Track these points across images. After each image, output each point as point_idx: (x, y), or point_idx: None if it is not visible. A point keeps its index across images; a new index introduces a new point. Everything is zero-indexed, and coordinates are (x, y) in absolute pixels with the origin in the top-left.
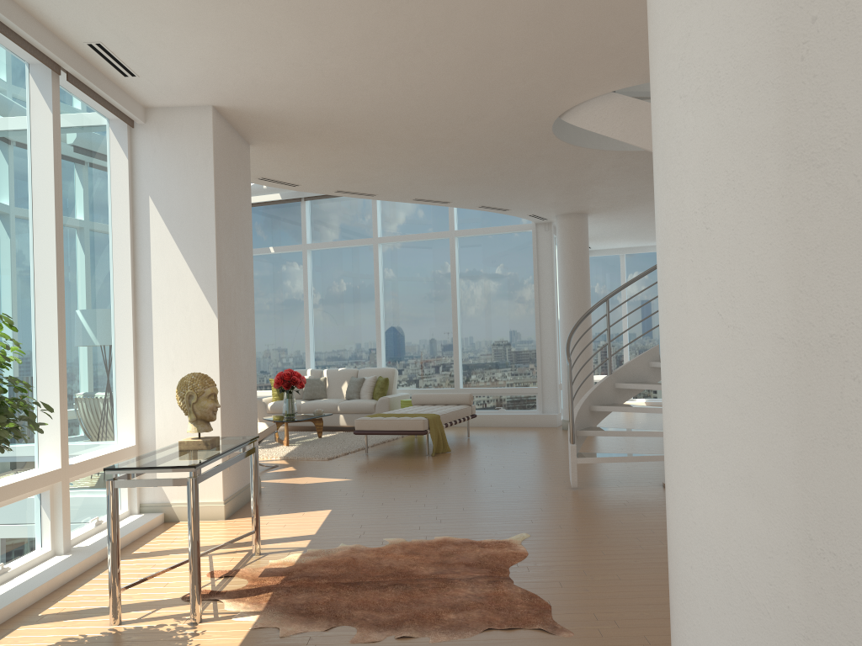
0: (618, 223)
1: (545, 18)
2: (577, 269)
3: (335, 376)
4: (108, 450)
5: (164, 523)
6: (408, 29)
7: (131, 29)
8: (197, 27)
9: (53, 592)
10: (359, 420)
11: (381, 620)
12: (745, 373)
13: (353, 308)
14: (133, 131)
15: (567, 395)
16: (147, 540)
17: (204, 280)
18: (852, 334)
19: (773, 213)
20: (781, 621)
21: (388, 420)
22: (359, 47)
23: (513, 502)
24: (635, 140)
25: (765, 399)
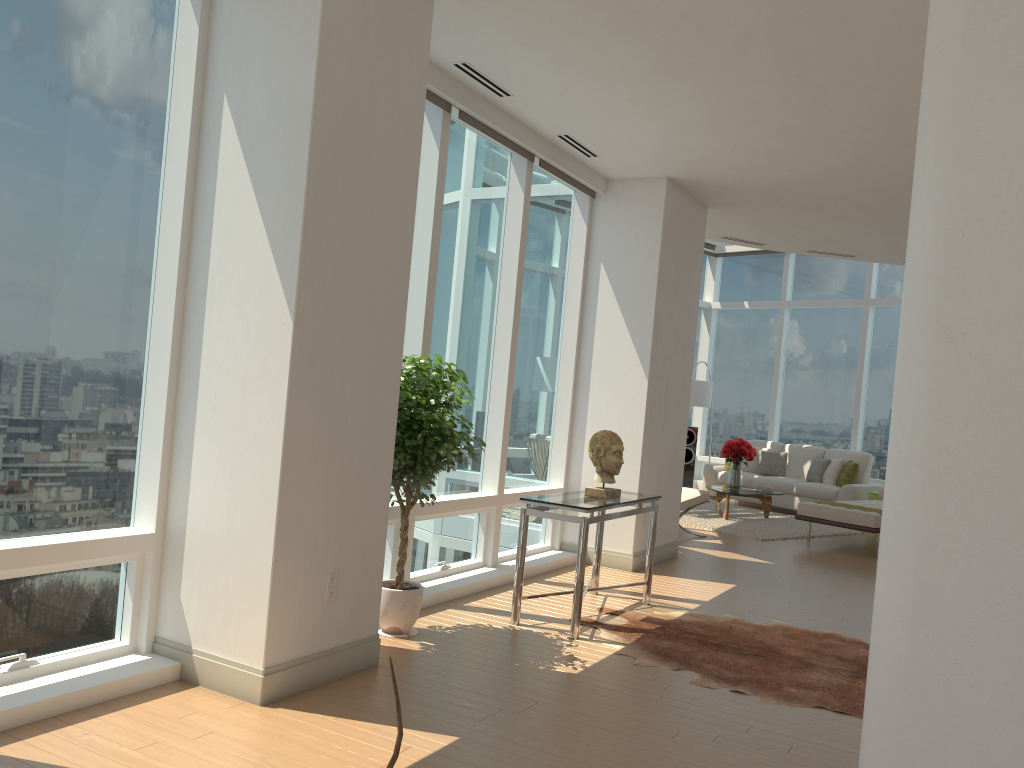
0: None
1: None
2: None
3: (797, 453)
4: (538, 488)
5: None
6: (850, 112)
7: (591, 124)
8: (646, 120)
9: (477, 592)
10: (802, 505)
11: (725, 676)
12: (901, 487)
13: (830, 378)
14: (594, 201)
15: None
16: (559, 573)
17: (640, 343)
18: (954, 468)
19: (926, 372)
20: (894, 670)
21: (835, 510)
22: (802, 128)
23: None
24: None
25: (906, 507)
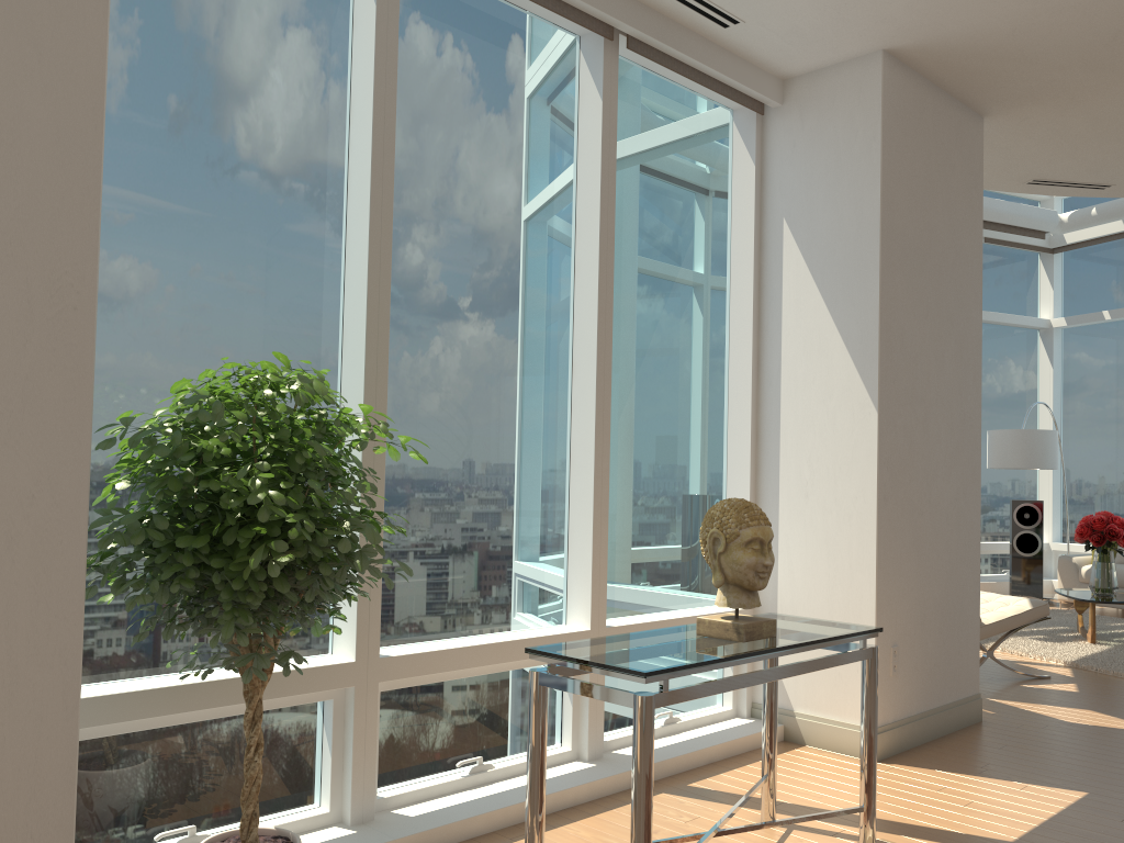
0: None
1: None
2: None
3: None
4: (696, 611)
5: (781, 742)
6: None
7: None
8: None
9: None
10: None
11: None
12: None
13: None
14: (765, 121)
15: None
16: (730, 767)
17: (859, 347)
18: None
19: None
20: None
21: None
22: None
23: None
24: None
25: None
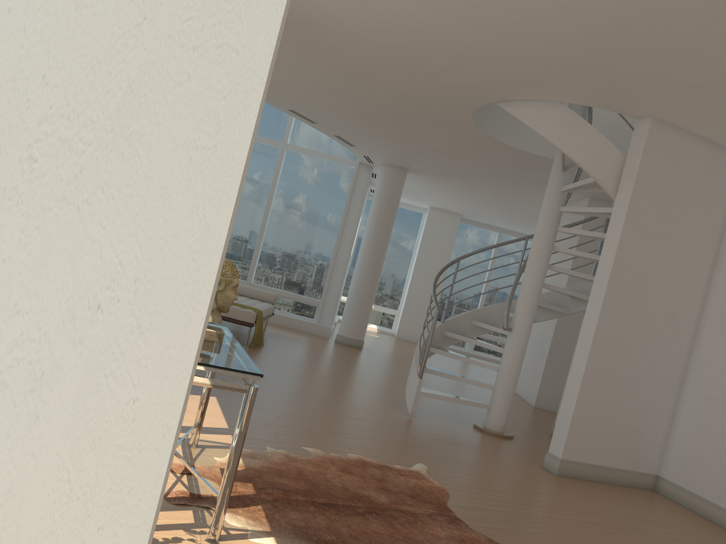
0: (420, 185)
1: (605, 31)
2: (388, 214)
3: None
4: None
5: None
6: None
7: None
8: None
9: None
10: None
11: None
12: None
13: None
14: None
15: (349, 315)
16: None
17: None
18: None
19: None
20: None
21: None
22: None
23: (376, 422)
24: (569, 150)
25: None
